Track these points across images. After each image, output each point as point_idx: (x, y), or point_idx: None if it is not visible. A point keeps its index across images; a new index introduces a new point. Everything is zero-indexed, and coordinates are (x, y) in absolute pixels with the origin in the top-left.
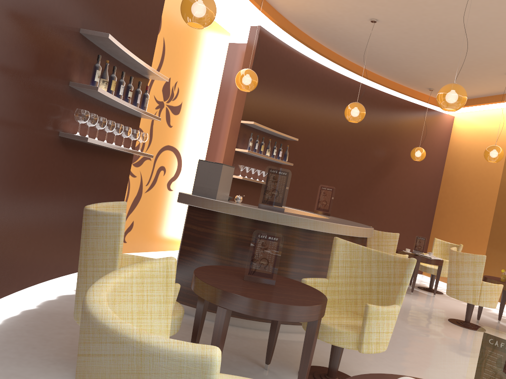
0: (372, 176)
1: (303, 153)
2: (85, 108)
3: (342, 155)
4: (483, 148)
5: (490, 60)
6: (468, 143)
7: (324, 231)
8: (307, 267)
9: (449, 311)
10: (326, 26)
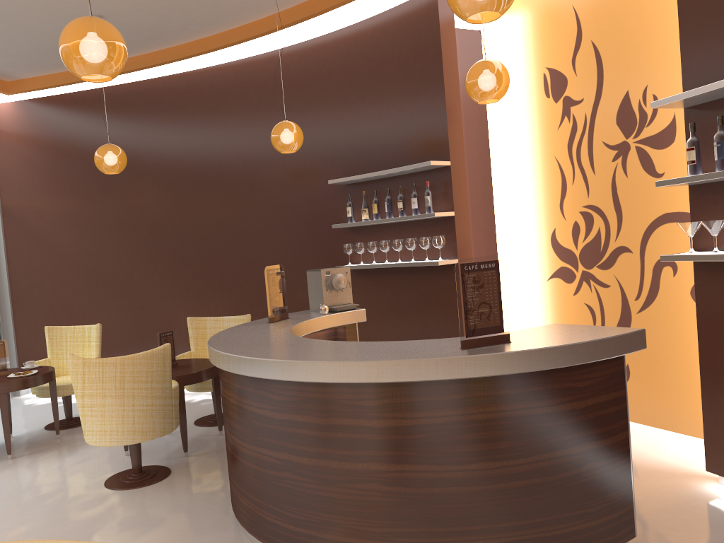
0: None
1: None
2: (374, 237)
3: None
4: None
5: None
6: None
7: None
8: None
9: None
10: None
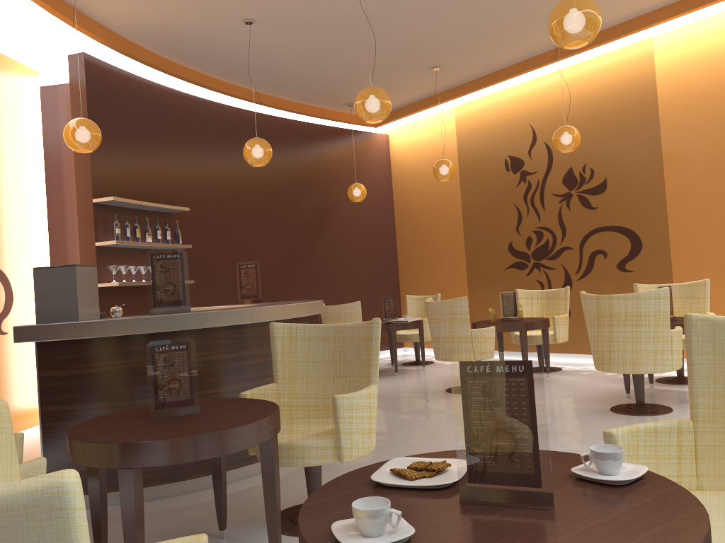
0: (307, 236)
1: (202, 227)
2: None
3: (259, 217)
4: (432, 167)
5: (410, 54)
6: (413, 165)
7: (256, 321)
8: (245, 378)
9: (445, 380)
10: (186, 39)
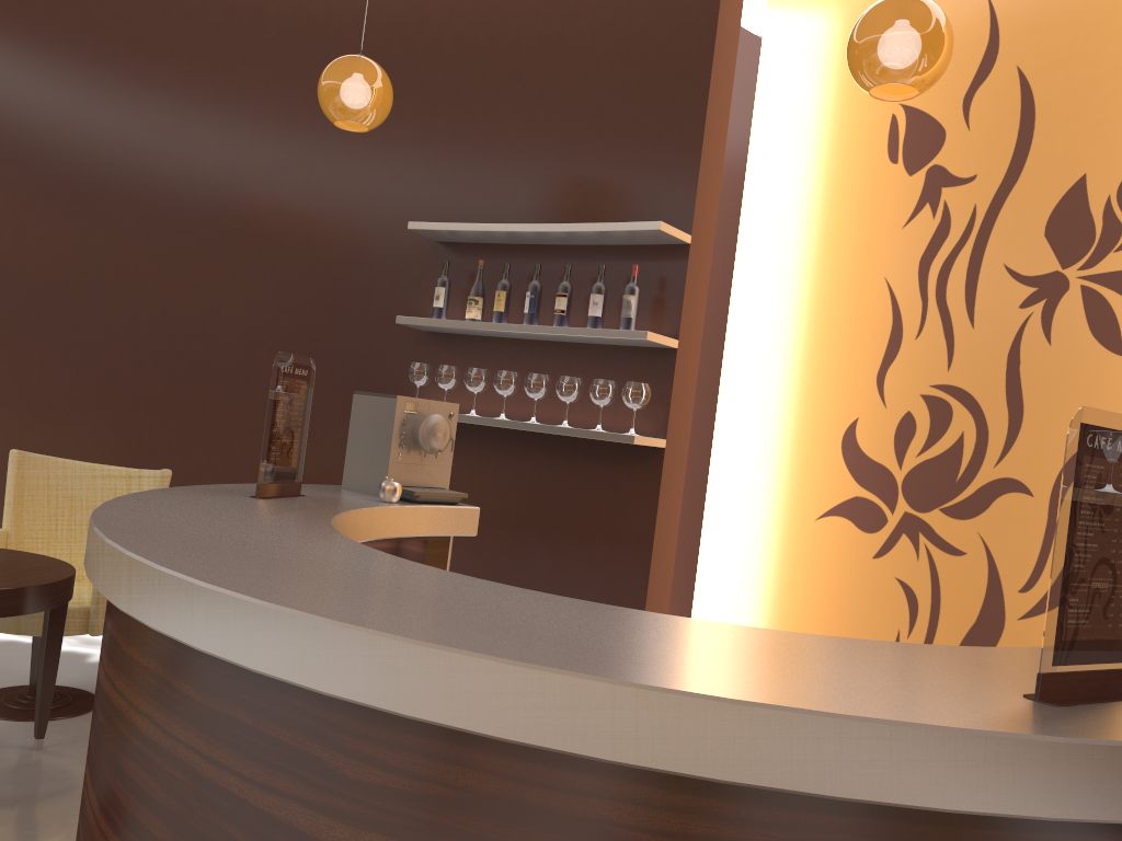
0: None
1: None
2: (481, 361)
3: None
4: None
5: None
6: None
7: None
8: None
9: None
10: None
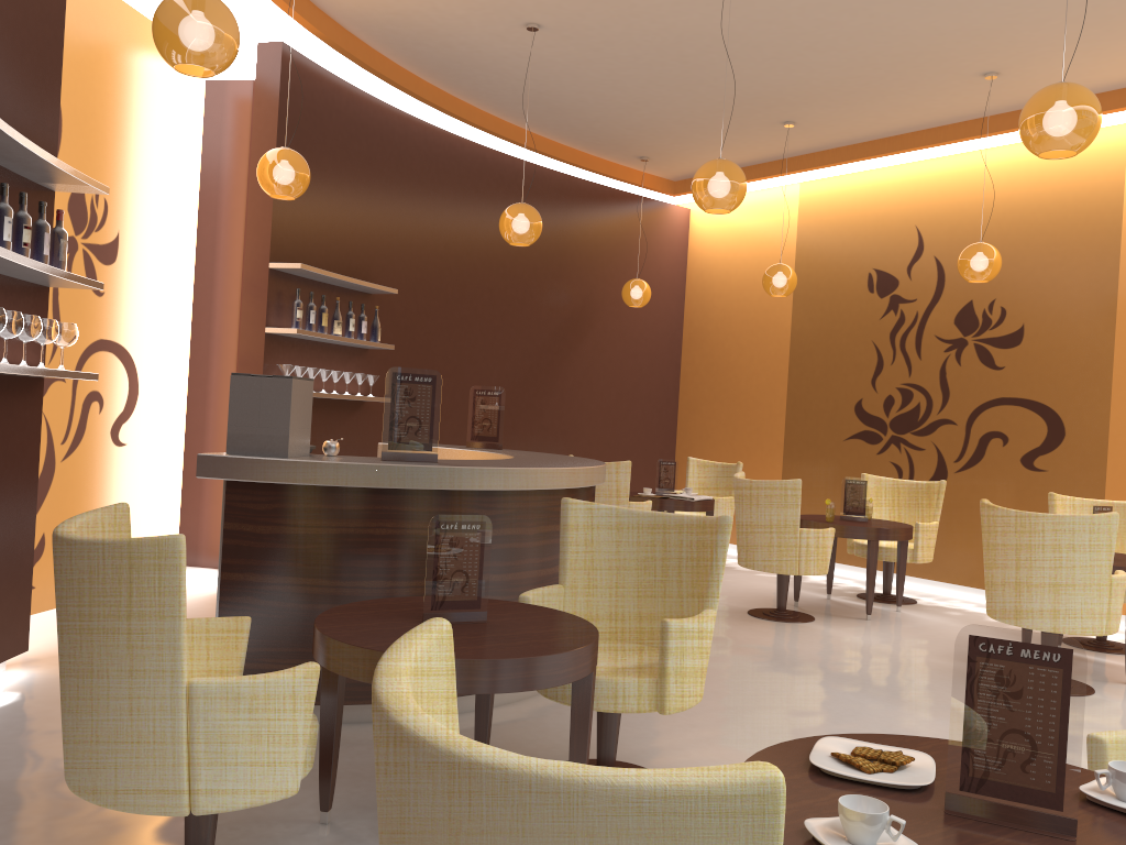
0: (554, 349)
1: (409, 319)
2: None
3: (489, 313)
4: (752, 268)
5: (755, 99)
6: (723, 262)
7: (527, 488)
8: (502, 567)
9: (743, 596)
10: (431, 40)
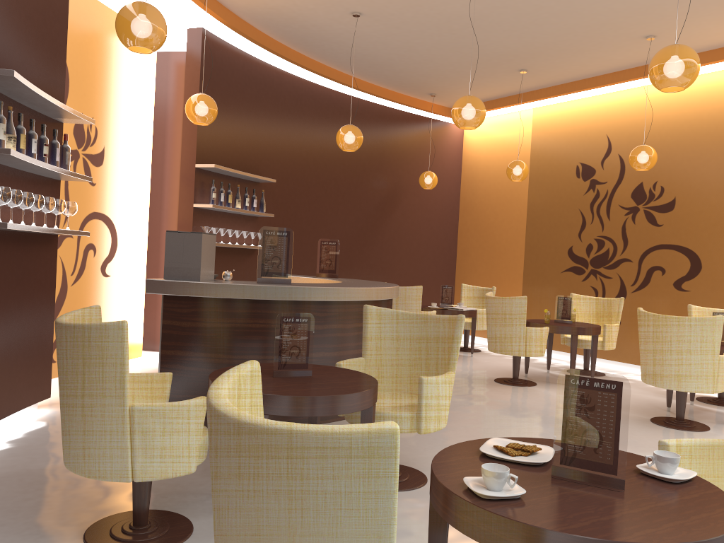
0: (376, 216)
1: (283, 198)
2: None
3: (335, 194)
4: (503, 163)
5: (500, 56)
6: (484, 159)
7: (346, 300)
8: (331, 348)
9: (493, 370)
10: (294, 24)
